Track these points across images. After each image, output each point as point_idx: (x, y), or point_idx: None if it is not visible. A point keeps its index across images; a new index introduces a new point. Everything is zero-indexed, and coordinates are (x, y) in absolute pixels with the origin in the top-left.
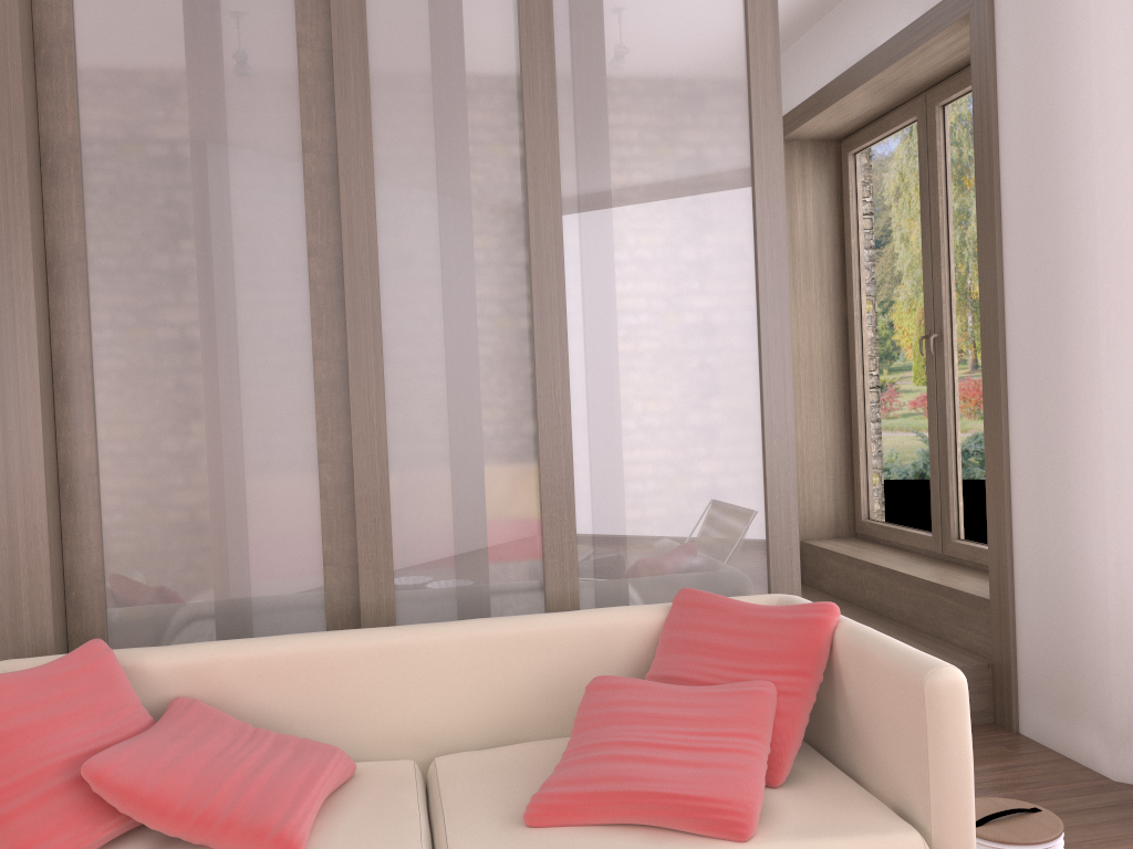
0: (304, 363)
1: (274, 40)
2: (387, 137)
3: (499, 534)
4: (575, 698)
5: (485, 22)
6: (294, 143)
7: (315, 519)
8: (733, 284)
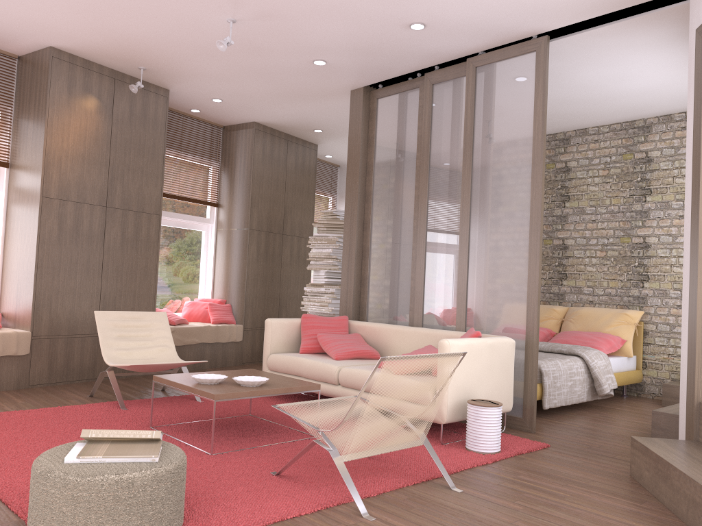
0: (410, 250)
1: (412, 158)
2: (432, 183)
3: (449, 307)
4: None
5: (458, 143)
6: (414, 186)
7: (409, 296)
8: (521, 225)
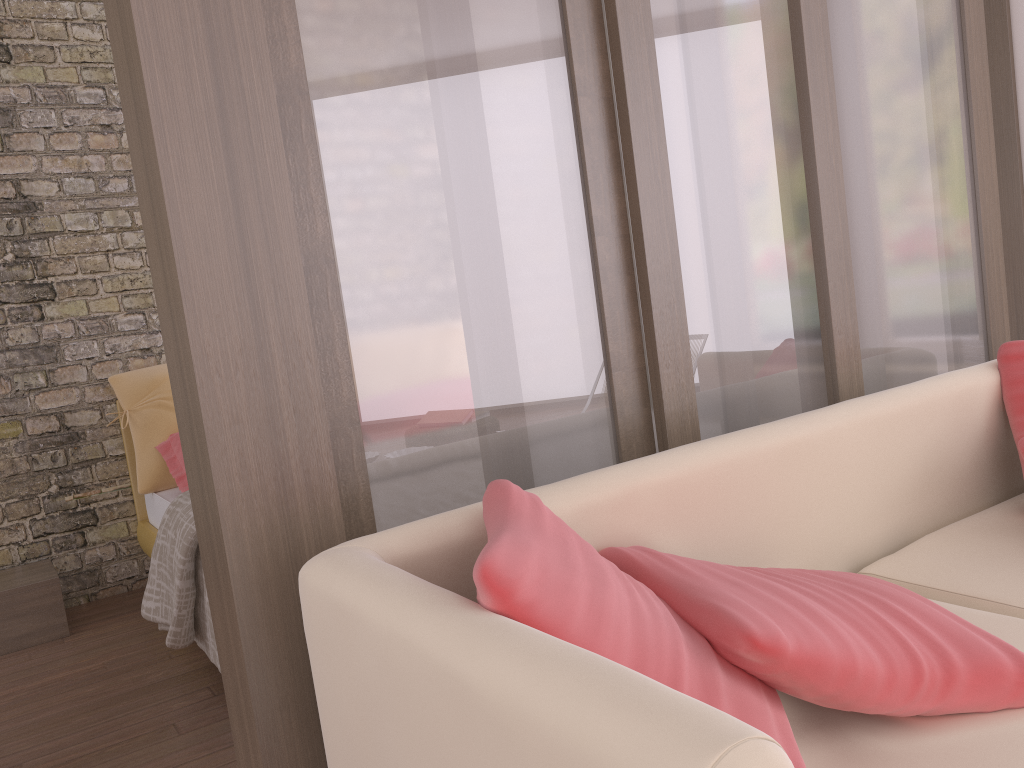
0: (565, 100)
1: None
2: None
3: (777, 315)
4: (946, 478)
5: None
6: None
7: (595, 311)
8: (945, 23)
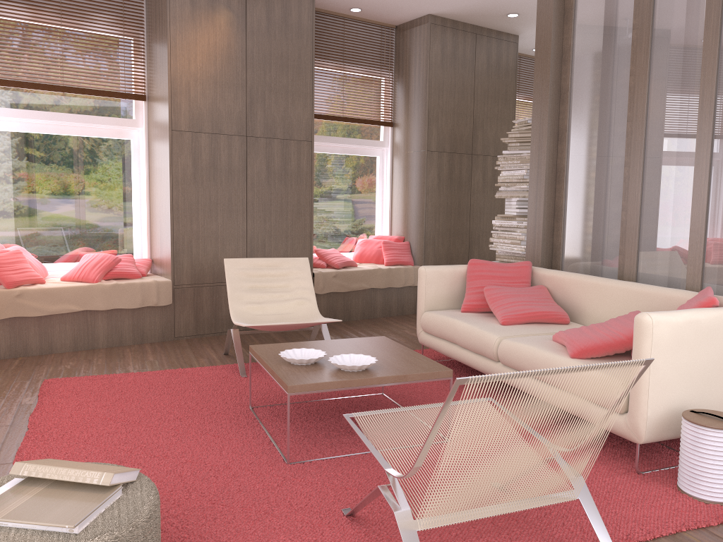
0: (622, 168)
1: (626, 29)
2: (655, 63)
3: (678, 251)
4: None
5: None
6: (628, 72)
7: (619, 234)
8: None
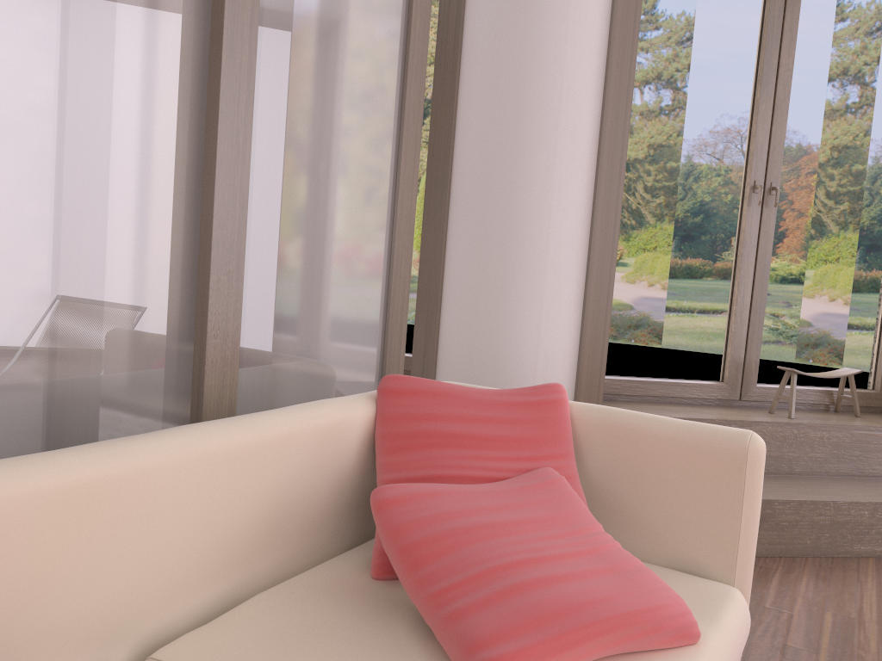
0: None
1: None
2: None
3: (140, 302)
4: (297, 522)
5: None
6: None
7: None
8: (391, 41)
